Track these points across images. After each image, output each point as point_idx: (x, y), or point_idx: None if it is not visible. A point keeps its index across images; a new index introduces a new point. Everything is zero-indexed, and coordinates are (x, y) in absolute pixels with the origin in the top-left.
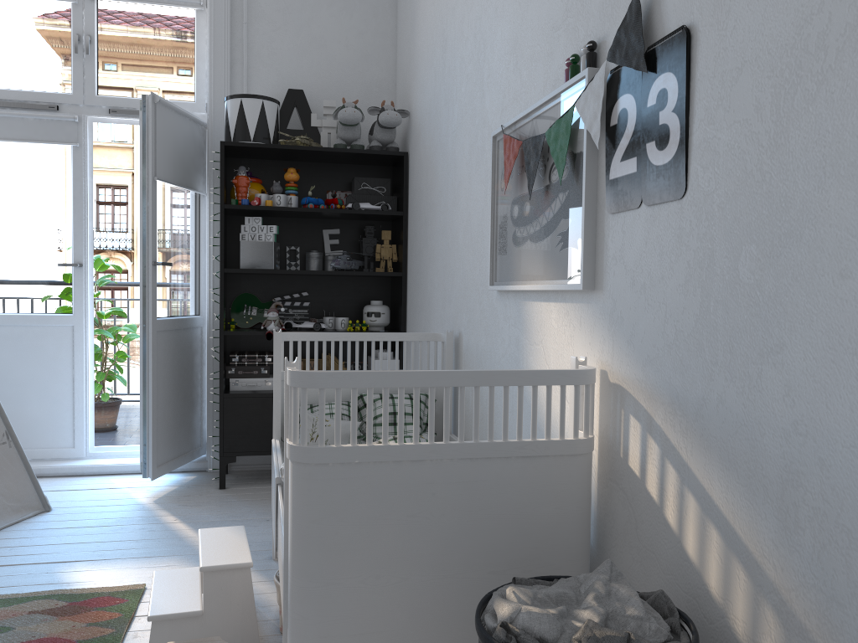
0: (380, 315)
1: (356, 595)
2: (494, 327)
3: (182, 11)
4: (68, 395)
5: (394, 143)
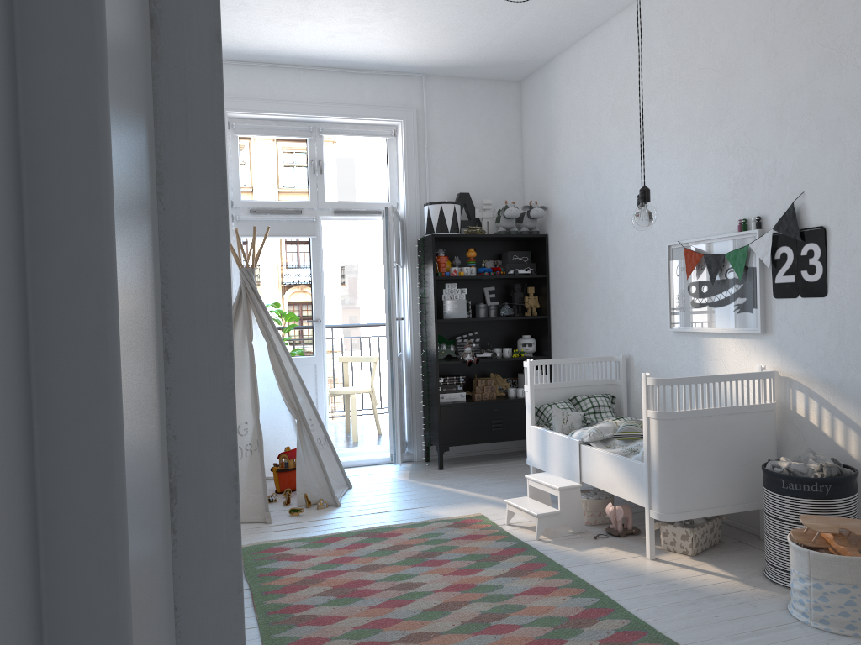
0: (531, 345)
1: (688, 478)
2: (671, 351)
3: (378, 139)
4: None
5: (536, 228)
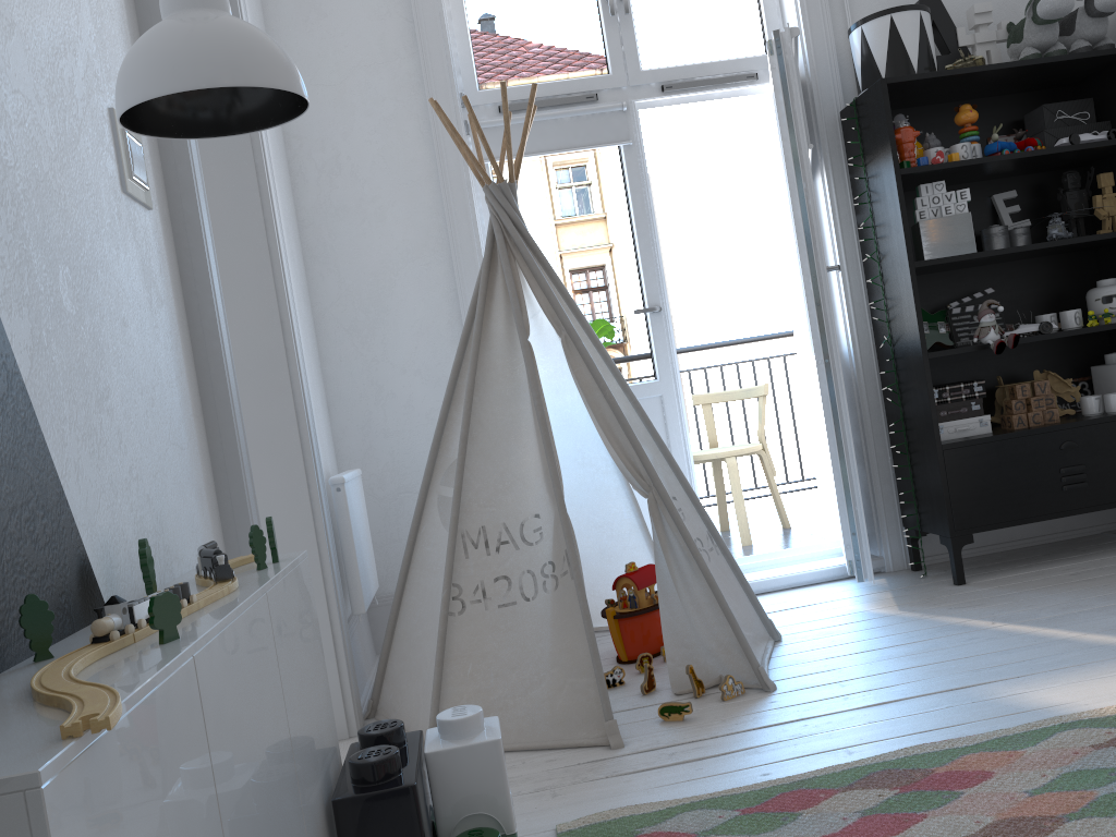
0: None
1: None
2: None
3: None
4: None
5: (1107, 39)
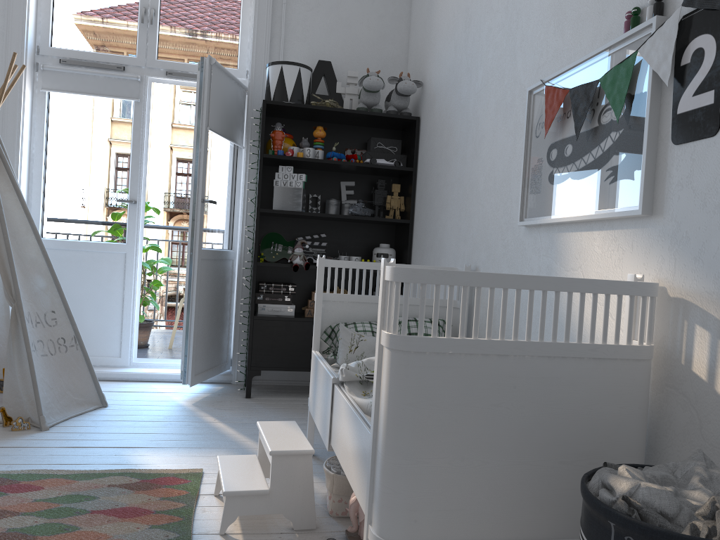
0: (388, 256)
1: (443, 474)
2: (520, 259)
3: None
4: (118, 312)
5: (407, 109)
